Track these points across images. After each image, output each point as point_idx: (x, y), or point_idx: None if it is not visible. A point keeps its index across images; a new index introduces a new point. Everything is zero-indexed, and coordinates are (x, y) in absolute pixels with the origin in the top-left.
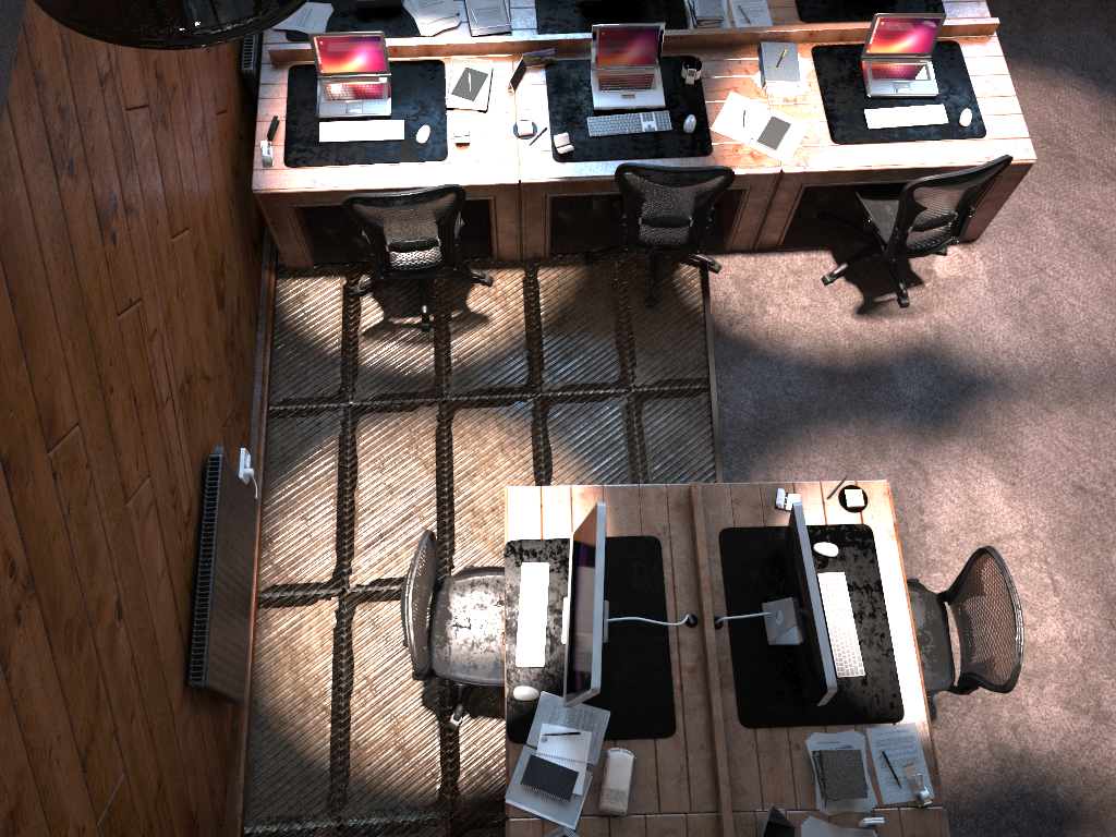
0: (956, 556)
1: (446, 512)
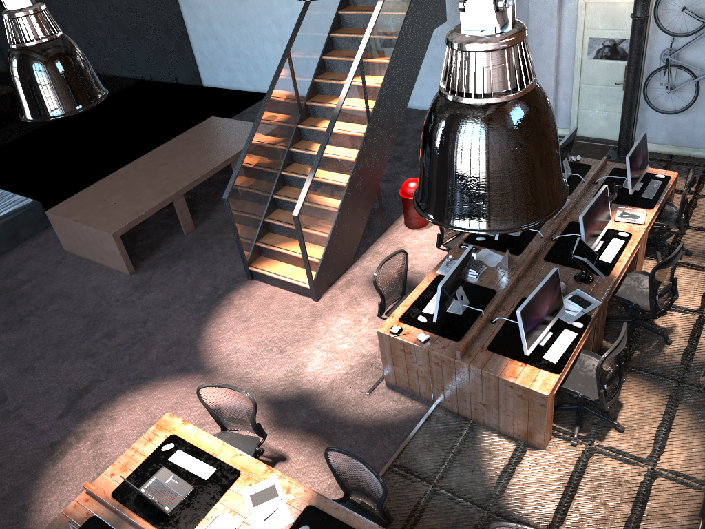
0: (350, 353)
1: (575, 477)
